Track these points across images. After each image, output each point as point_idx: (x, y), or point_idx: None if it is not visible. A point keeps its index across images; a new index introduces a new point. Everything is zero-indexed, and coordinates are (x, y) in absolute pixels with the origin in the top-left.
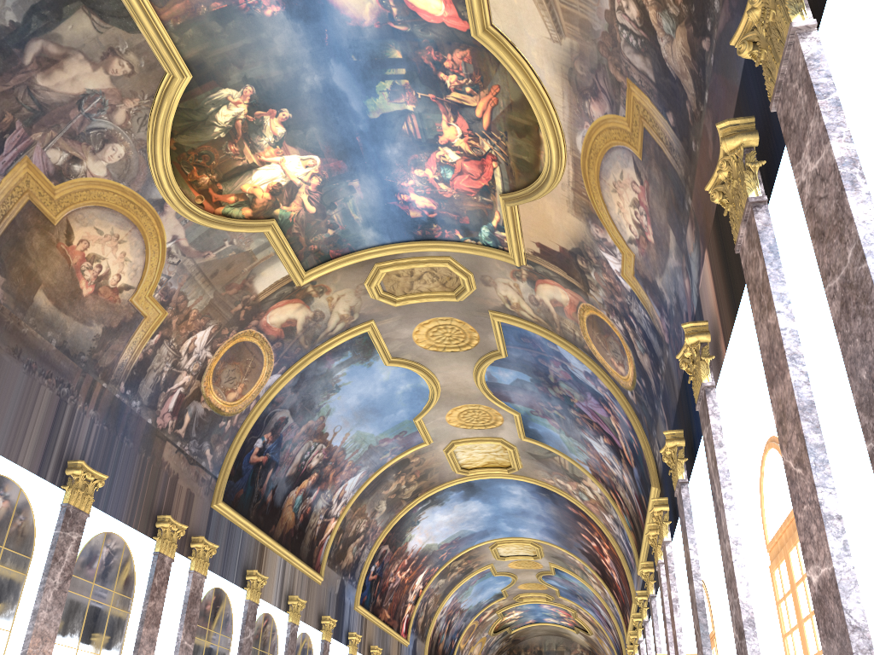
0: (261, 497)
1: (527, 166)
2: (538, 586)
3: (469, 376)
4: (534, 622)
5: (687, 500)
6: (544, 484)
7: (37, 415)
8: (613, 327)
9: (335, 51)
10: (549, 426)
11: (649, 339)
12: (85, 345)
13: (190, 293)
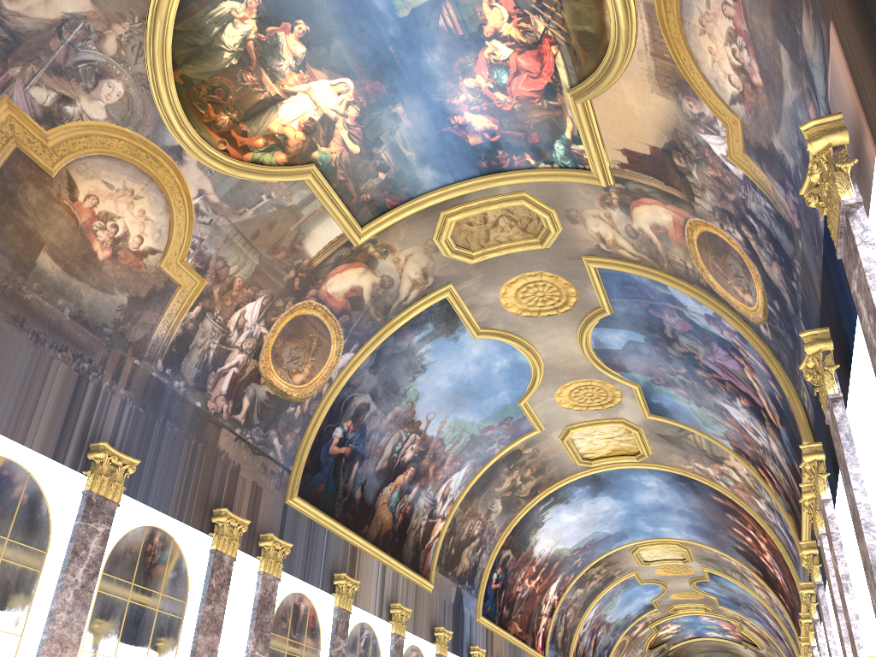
0: (348, 493)
1: (592, 40)
2: (693, 595)
3: (573, 344)
4: (695, 636)
5: (844, 422)
6: (681, 470)
7: (50, 392)
8: (730, 242)
9: None
10: (675, 396)
11: (775, 238)
12: (108, 317)
13: (231, 259)
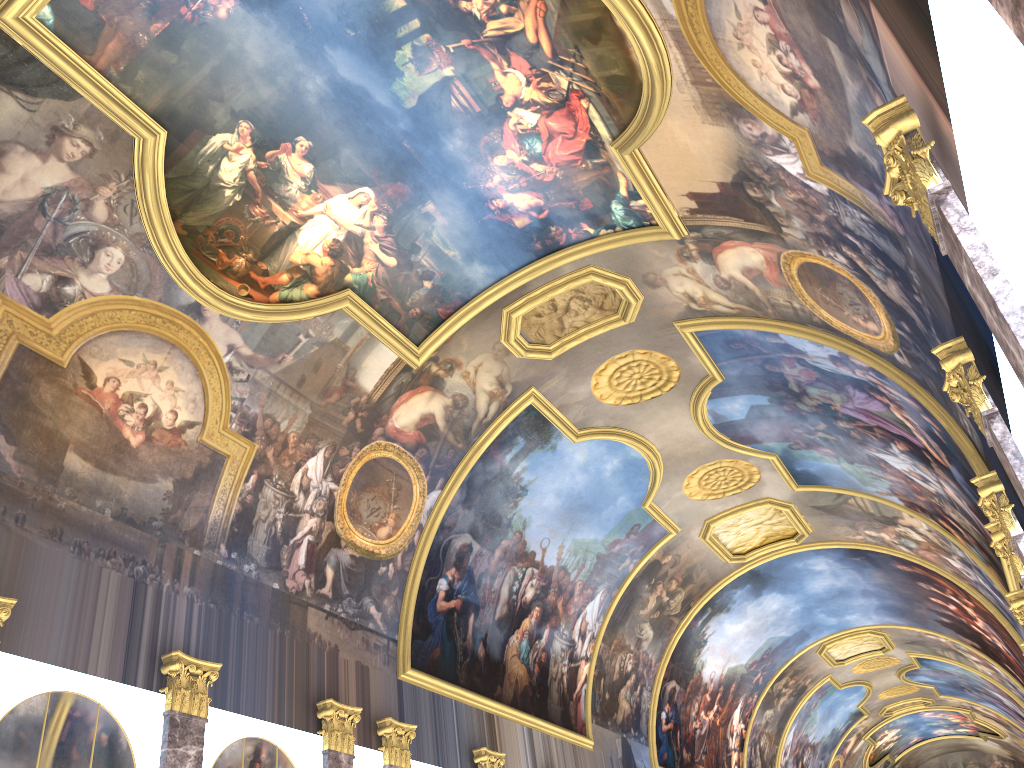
0: (469, 653)
1: (623, 83)
2: (905, 689)
3: (689, 425)
4: (921, 739)
5: (1007, 439)
6: (852, 543)
7: (106, 607)
8: (834, 268)
9: (324, 33)
10: (821, 458)
11: (882, 252)
12: (155, 508)
13: (279, 413)
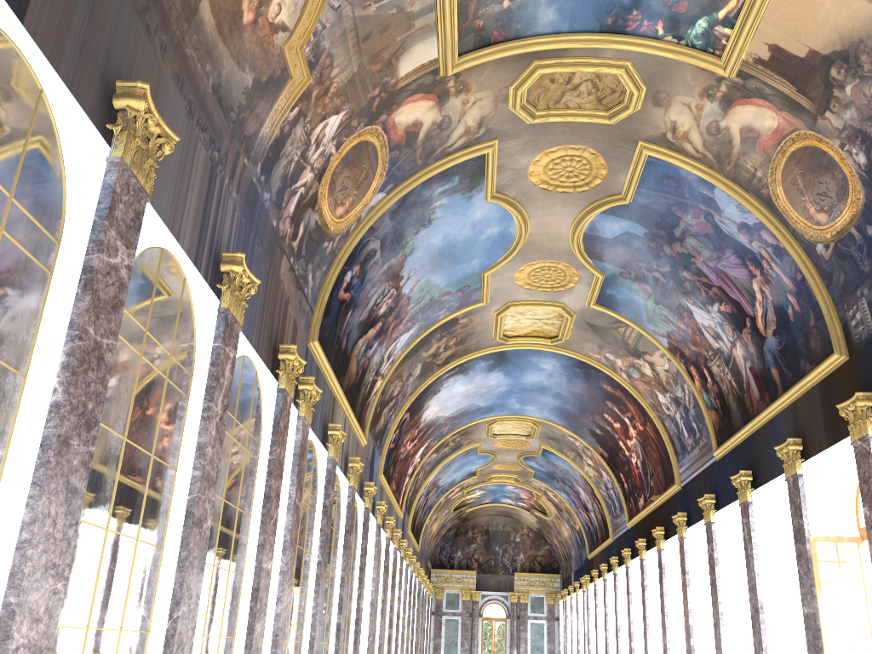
0: (339, 342)
1: None
2: (513, 467)
3: (566, 225)
4: (490, 502)
5: None
6: (587, 358)
7: (195, 181)
8: (841, 162)
9: None
10: (635, 291)
11: None
12: (235, 99)
13: (337, 58)
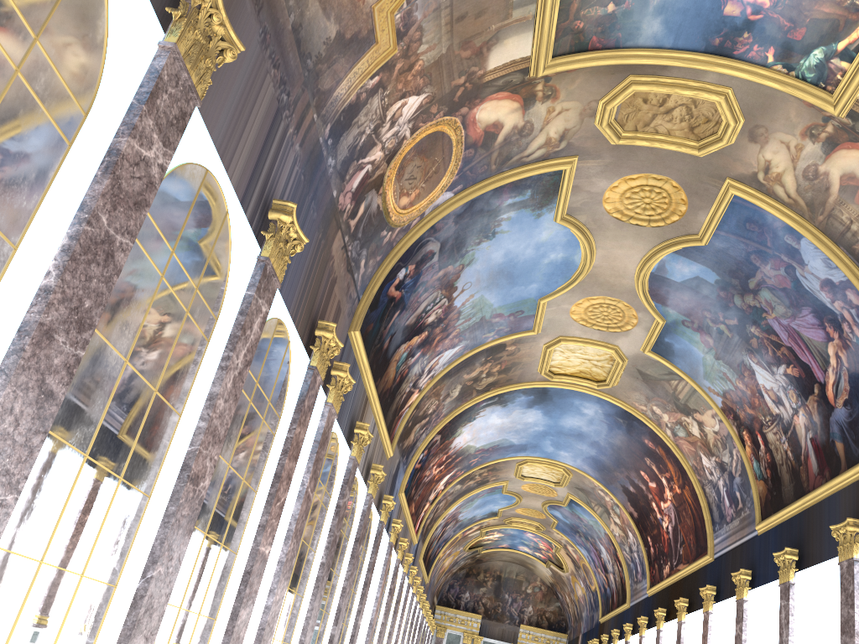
0: (381, 341)
1: None
2: (536, 513)
3: (633, 262)
4: (507, 547)
5: None
6: (632, 409)
7: (256, 116)
8: None
9: None
10: (696, 342)
11: None
12: (315, 46)
13: (427, 34)
